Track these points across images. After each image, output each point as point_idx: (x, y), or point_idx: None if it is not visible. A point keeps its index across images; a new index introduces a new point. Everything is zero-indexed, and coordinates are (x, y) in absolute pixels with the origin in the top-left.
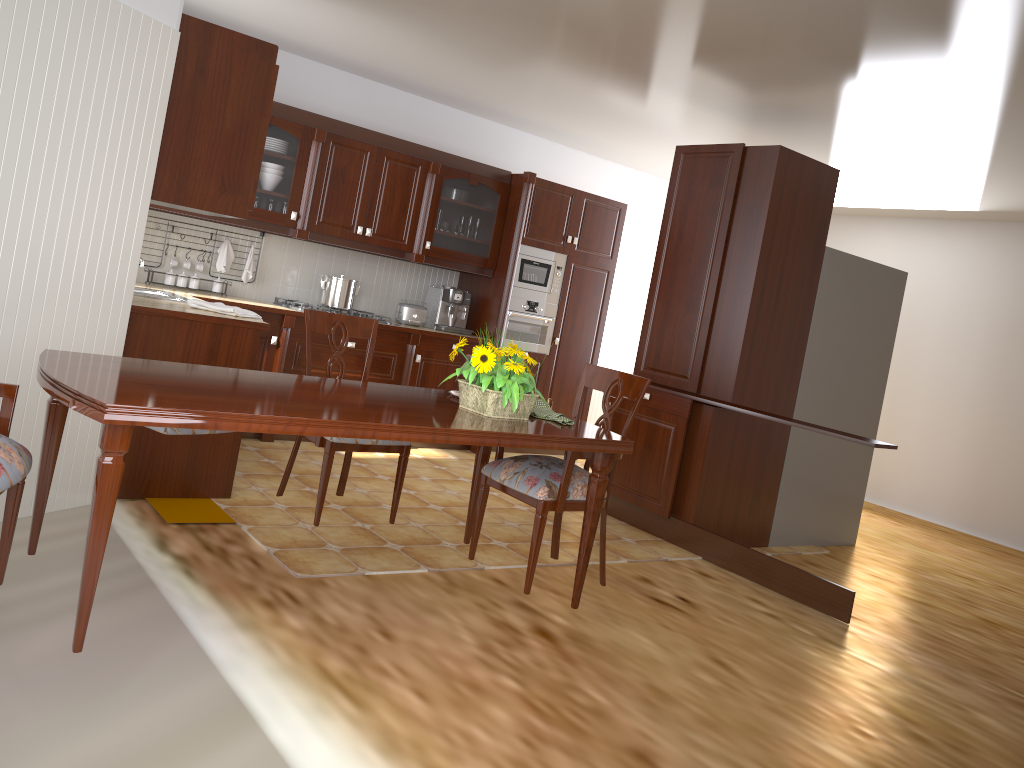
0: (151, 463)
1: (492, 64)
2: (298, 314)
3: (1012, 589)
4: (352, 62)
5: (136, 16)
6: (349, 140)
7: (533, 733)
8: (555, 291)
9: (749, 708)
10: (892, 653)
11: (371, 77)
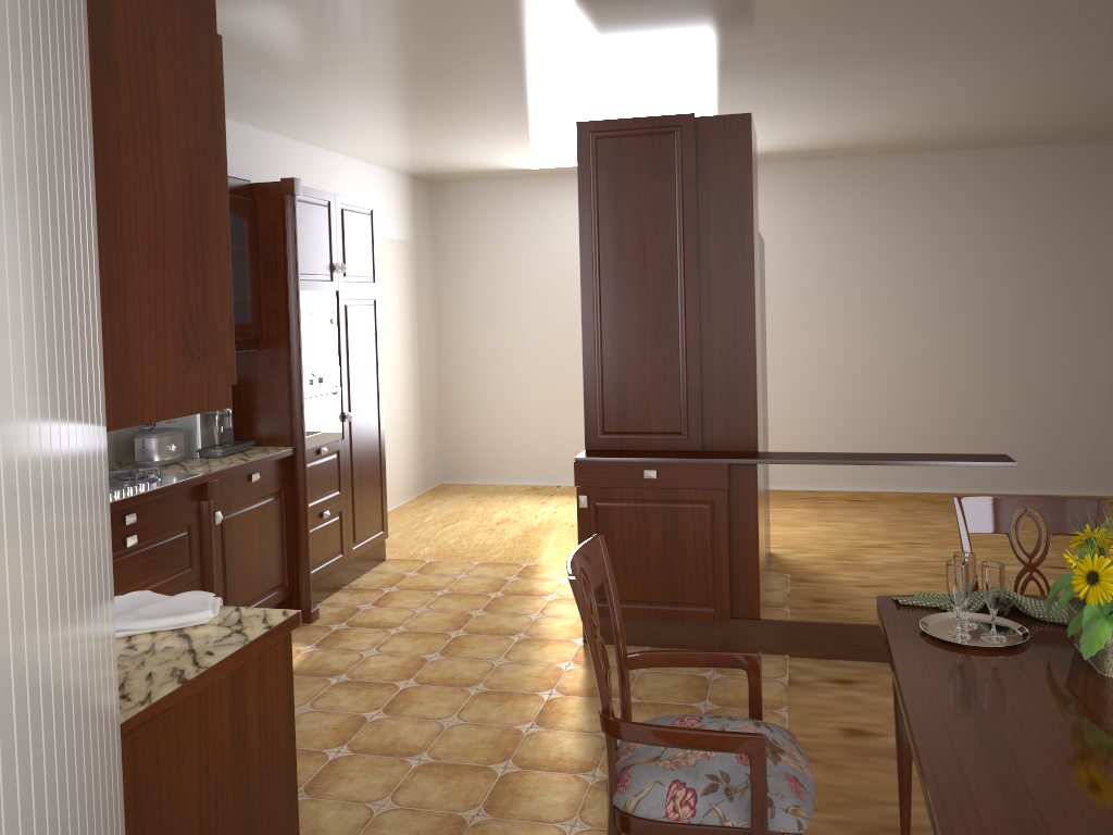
0: None
1: (335, 11)
2: None
3: (913, 541)
4: None
5: None
6: None
7: None
8: (334, 347)
9: None
10: None
11: None
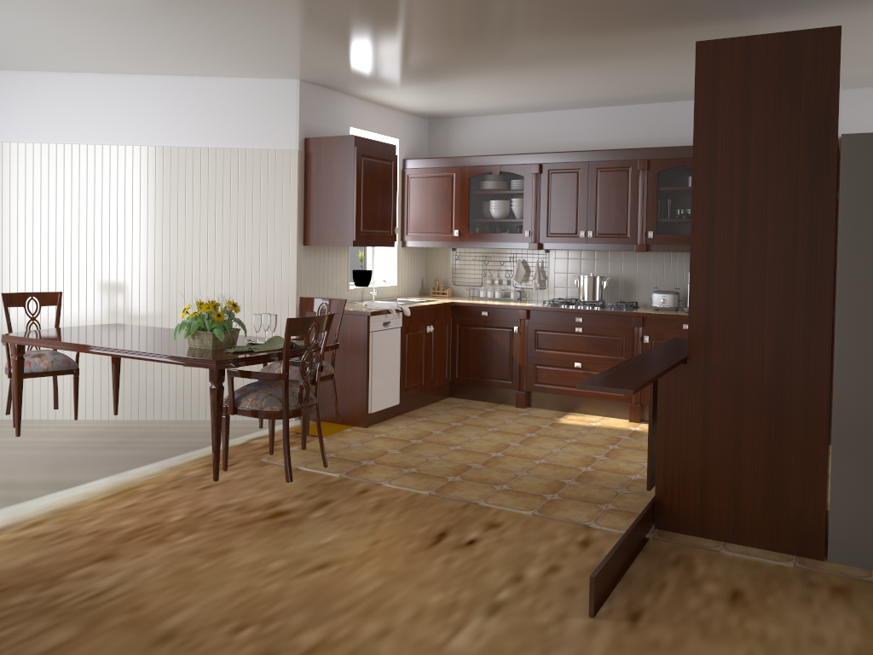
0: (322, 400)
1: (573, 70)
2: (527, 308)
3: None
4: (569, 102)
5: (264, 152)
6: (562, 164)
7: (109, 532)
8: None
9: (234, 582)
10: (532, 645)
11: (608, 104)
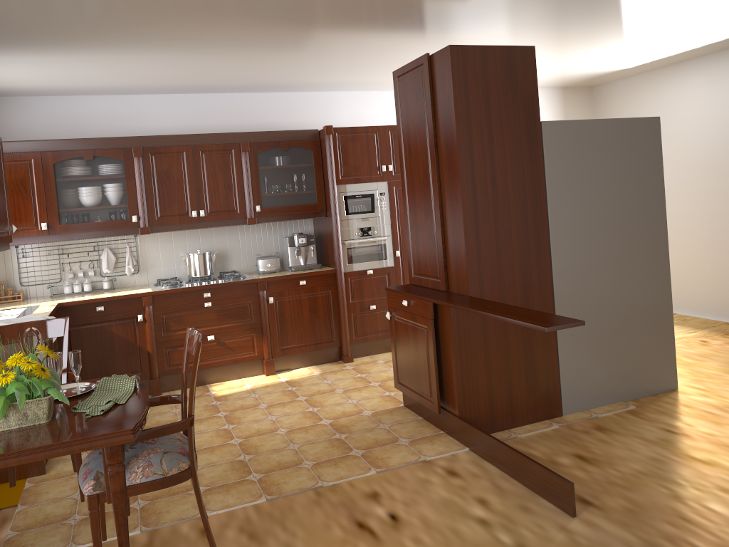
0: None
1: (223, 56)
2: (153, 293)
3: None
4: (157, 87)
5: None
6: (165, 148)
7: None
8: (384, 213)
9: None
10: None
11: (187, 92)
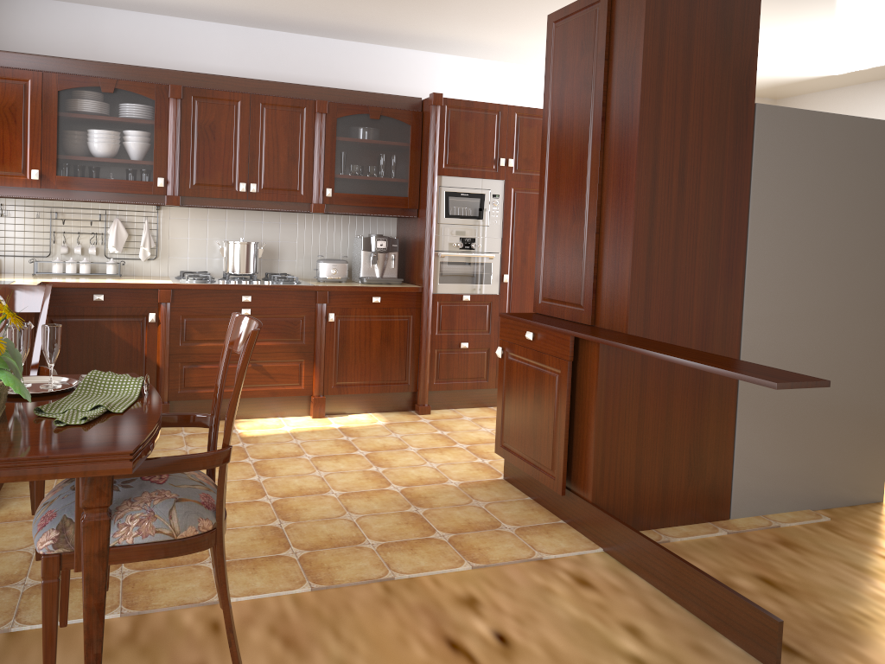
0: None
1: None
2: (174, 286)
3: None
4: (212, 9)
5: None
6: (213, 92)
7: None
8: (495, 223)
9: None
10: None
11: (251, 24)
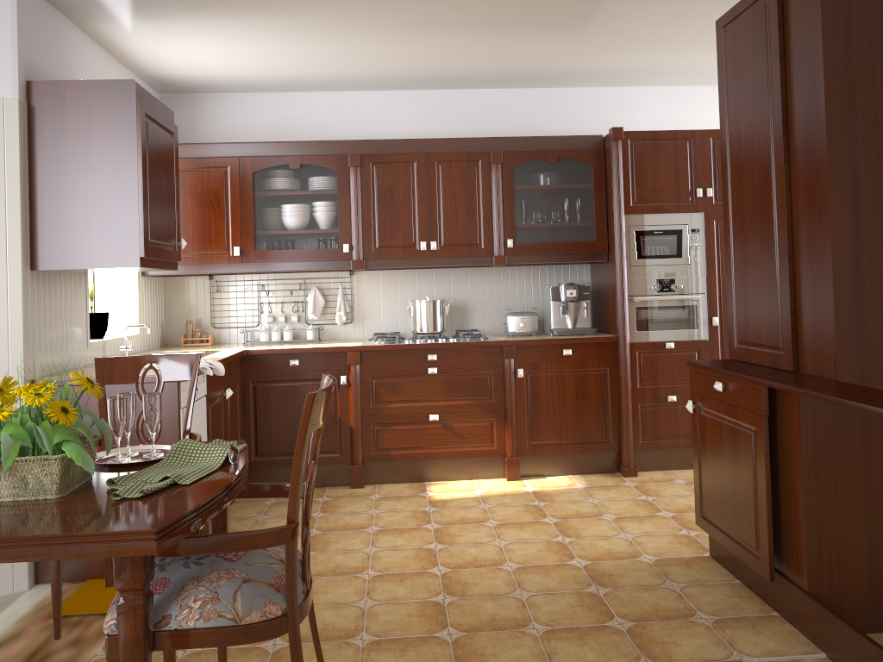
0: None
1: (463, 17)
2: (361, 348)
3: None
4: (386, 77)
5: None
6: (390, 156)
7: None
8: (696, 260)
9: None
10: None
11: (426, 86)
